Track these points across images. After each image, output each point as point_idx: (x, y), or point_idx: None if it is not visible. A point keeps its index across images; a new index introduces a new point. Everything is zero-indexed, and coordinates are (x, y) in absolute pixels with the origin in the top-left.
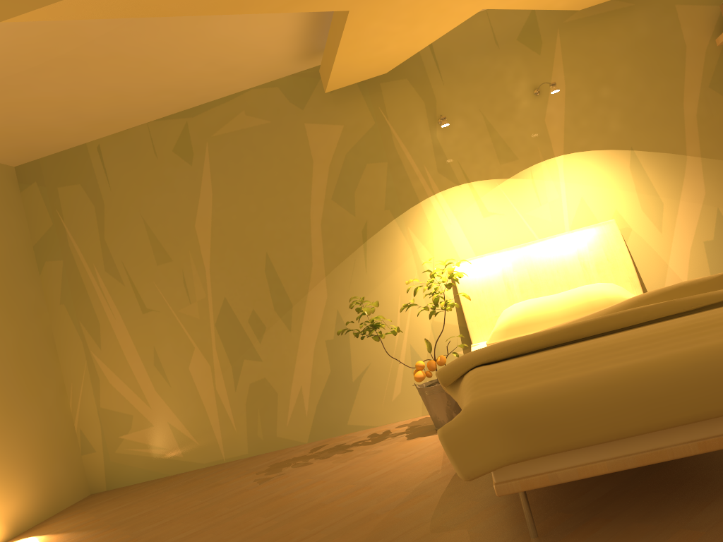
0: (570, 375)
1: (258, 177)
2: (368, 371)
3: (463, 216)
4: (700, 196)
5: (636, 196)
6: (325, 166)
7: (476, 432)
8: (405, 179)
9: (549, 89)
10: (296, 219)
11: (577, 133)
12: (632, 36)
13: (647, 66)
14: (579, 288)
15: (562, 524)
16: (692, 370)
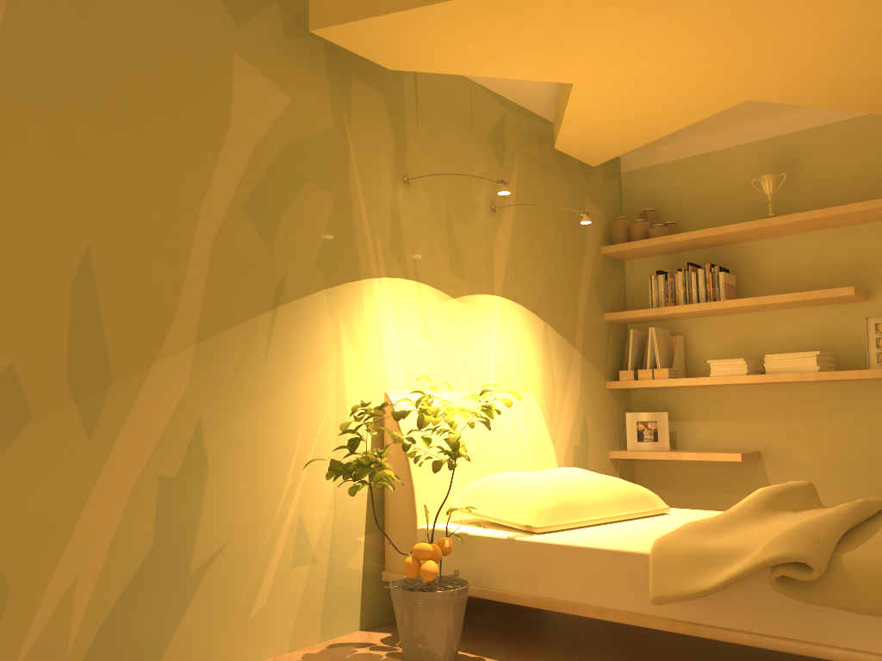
0: None
1: (118, 84)
2: (223, 555)
3: (403, 326)
4: (577, 395)
5: (541, 375)
6: (247, 145)
7: None
8: (351, 235)
9: (502, 213)
10: (173, 209)
11: (513, 277)
12: (560, 203)
13: (565, 241)
14: (577, 470)
15: None
16: None
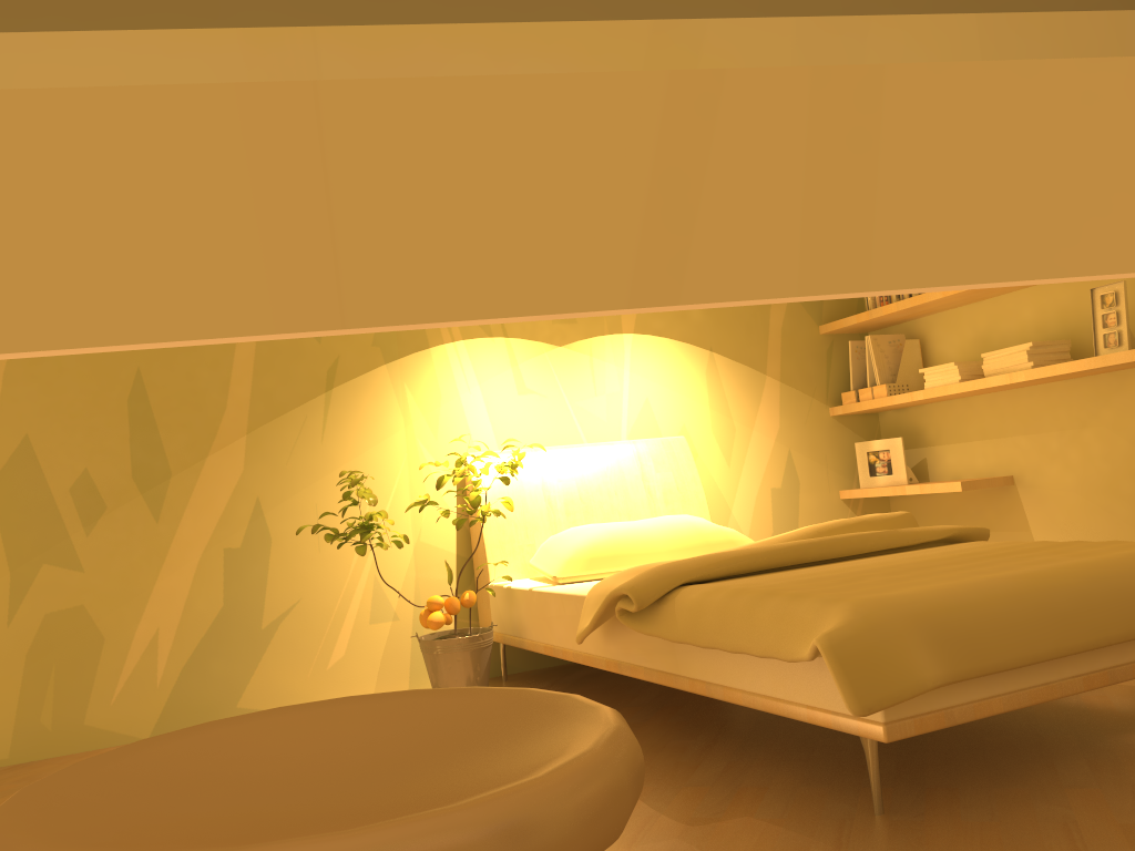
0: (949, 582)
1: None
2: (295, 613)
3: (490, 385)
4: (774, 430)
5: (708, 412)
6: None
7: (887, 642)
8: None
9: None
10: None
11: None
12: None
13: None
14: (670, 517)
15: (893, 797)
16: (1093, 584)
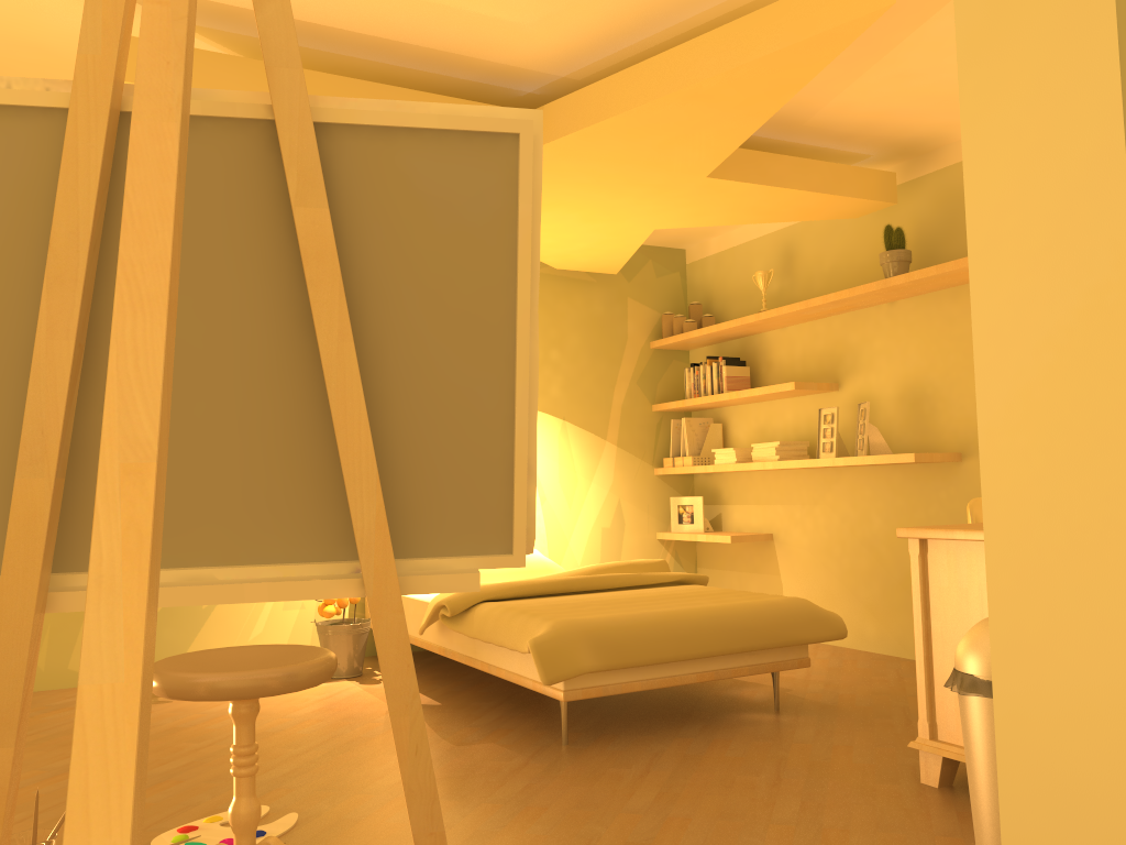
0: (622, 613)
1: None
2: None
3: None
4: (609, 483)
5: (557, 467)
6: None
7: (566, 645)
8: None
9: None
10: None
11: None
12: (588, 310)
13: (594, 344)
14: None
15: (580, 737)
16: (707, 620)
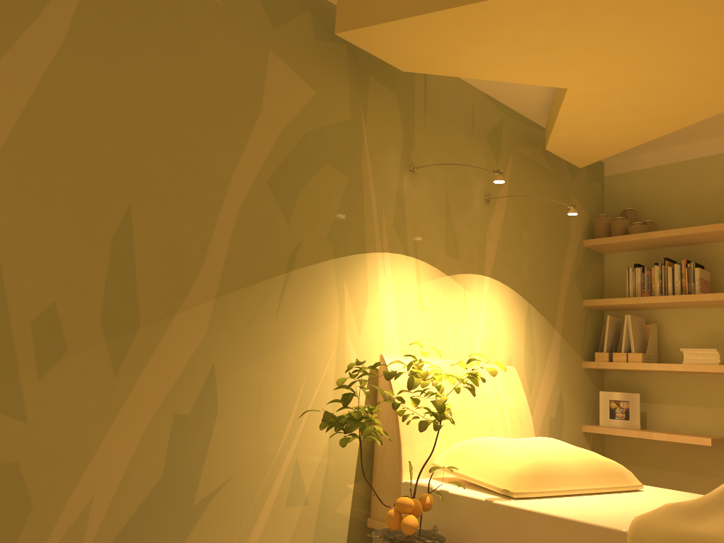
0: None
1: (168, 70)
2: (225, 490)
3: (401, 296)
4: (555, 372)
5: (523, 350)
6: (274, 129)
7: None
8: (360, 213)
9: (495, 203)
10: (205, 179)
11: (502, 261)
12: (548, 199)
13: (550, 232)
14: (553, 440)
15: None
16: None
